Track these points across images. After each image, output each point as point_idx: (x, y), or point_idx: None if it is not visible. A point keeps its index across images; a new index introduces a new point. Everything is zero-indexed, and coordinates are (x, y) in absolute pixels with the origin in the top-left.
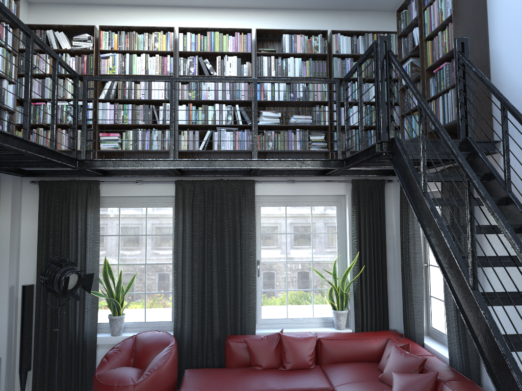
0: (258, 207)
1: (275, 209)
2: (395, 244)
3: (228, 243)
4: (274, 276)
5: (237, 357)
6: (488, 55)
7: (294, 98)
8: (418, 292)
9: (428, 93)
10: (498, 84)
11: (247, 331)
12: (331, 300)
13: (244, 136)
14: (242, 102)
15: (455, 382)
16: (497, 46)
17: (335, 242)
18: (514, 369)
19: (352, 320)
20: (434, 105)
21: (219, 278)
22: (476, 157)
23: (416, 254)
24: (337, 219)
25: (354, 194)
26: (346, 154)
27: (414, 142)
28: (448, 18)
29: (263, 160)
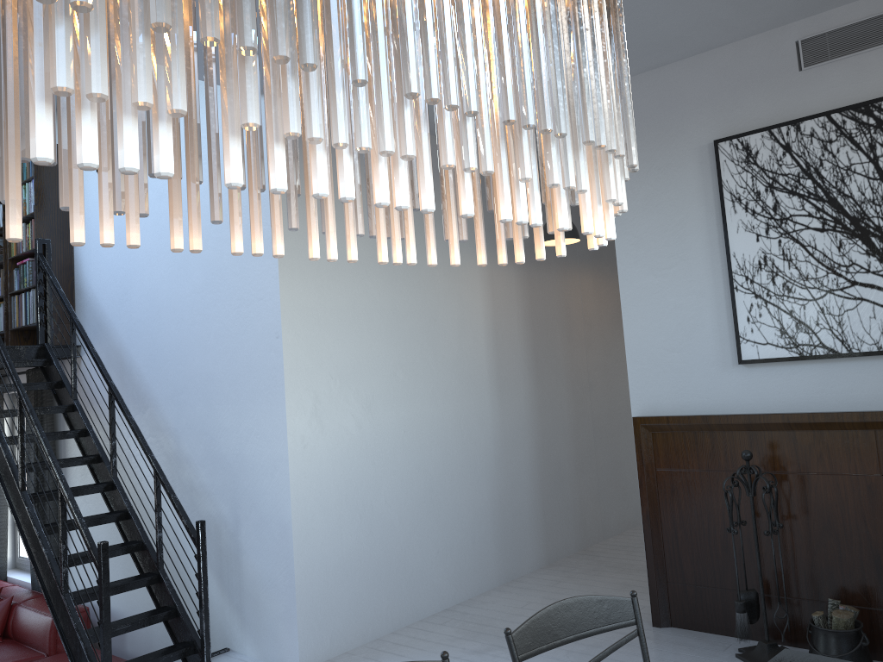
0: None
1: None
2: None
3: None
4: None
5: None
6: (72, 258)
7: None
8: (2, 517)
9: (12, 285)
10: (81, 289)
11: None
12: None
13: None
14: None
15: (32, 600)
16: (80, 251)
17: None
18: (44, 545)
19: None
20: (17, 301)
21: None
22: (52, 364)
23: None
24: None
25: None
26: None
27: None
28: (32, 214)
29: None
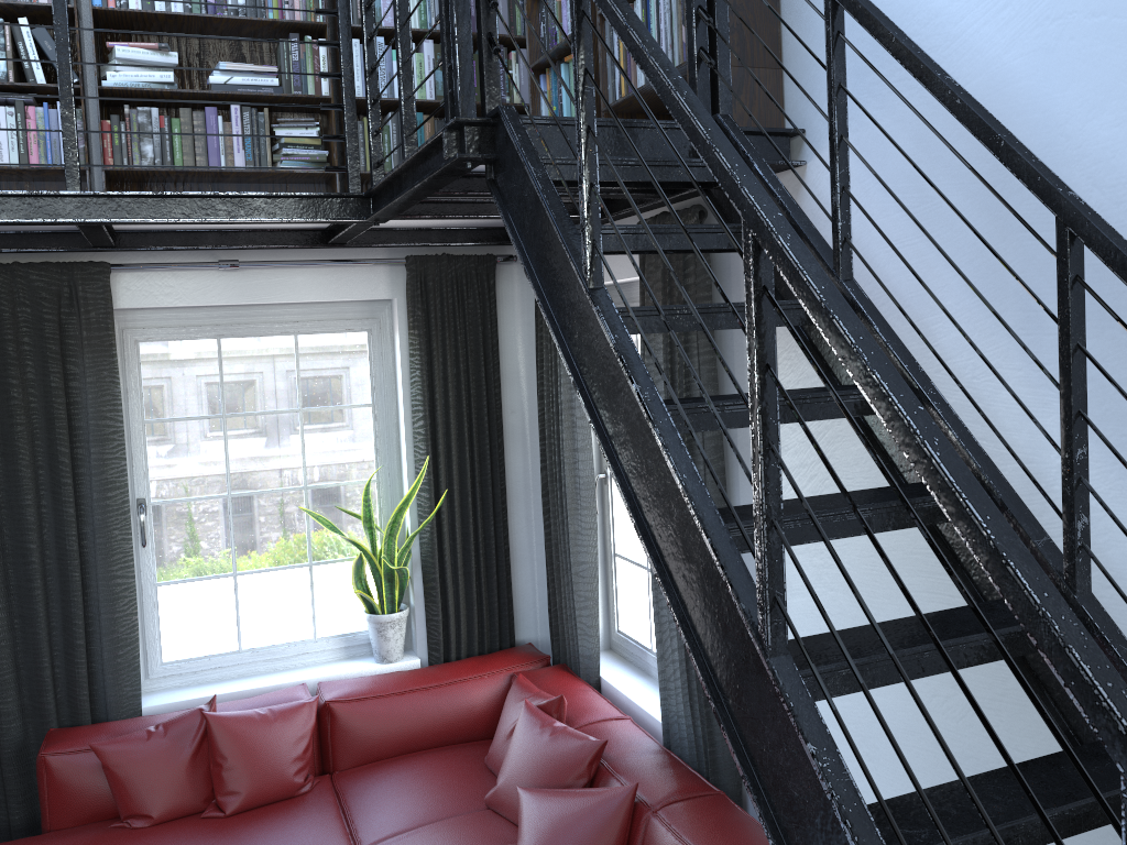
0: (130, 344)
1: (187, 348)
2: (528, 426)
3: (29, 461)
4: (195, 540)
5: (76, 797)
6: None
7: (219, 8)
8: (585, 552)
9: None
10: None
11: (113, 709)
12: (362, 587)
13: (59, 122)
14: (44, 10)
15: (683, 809)
16: None
17: (368, 429)
18: None
19: (421, 634)
20: None
21: (11, 566)
22: None
23: (578, 454)
24: (372, 368)
25: (414, 296)
26: (375, 177)
27: (564, 126)
28: None
29: (101, 196)
